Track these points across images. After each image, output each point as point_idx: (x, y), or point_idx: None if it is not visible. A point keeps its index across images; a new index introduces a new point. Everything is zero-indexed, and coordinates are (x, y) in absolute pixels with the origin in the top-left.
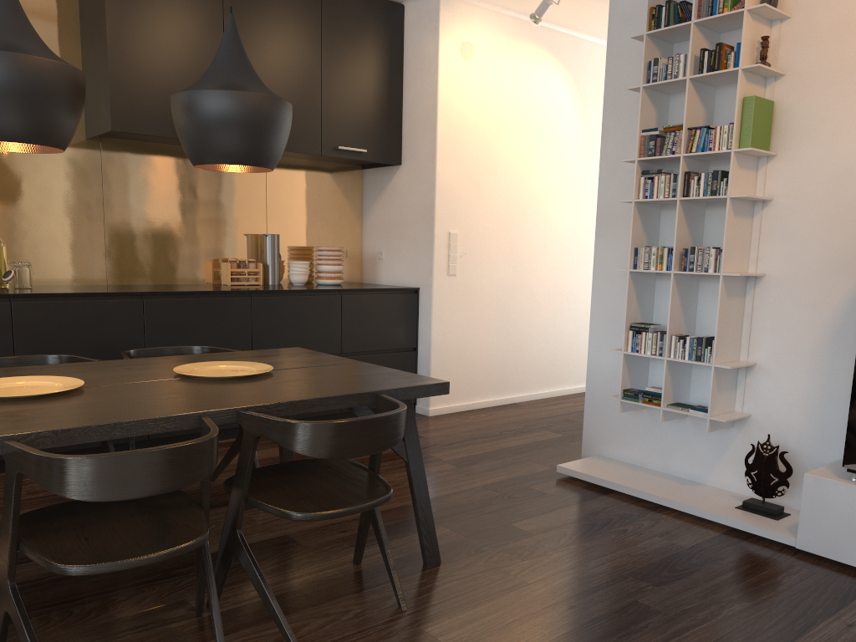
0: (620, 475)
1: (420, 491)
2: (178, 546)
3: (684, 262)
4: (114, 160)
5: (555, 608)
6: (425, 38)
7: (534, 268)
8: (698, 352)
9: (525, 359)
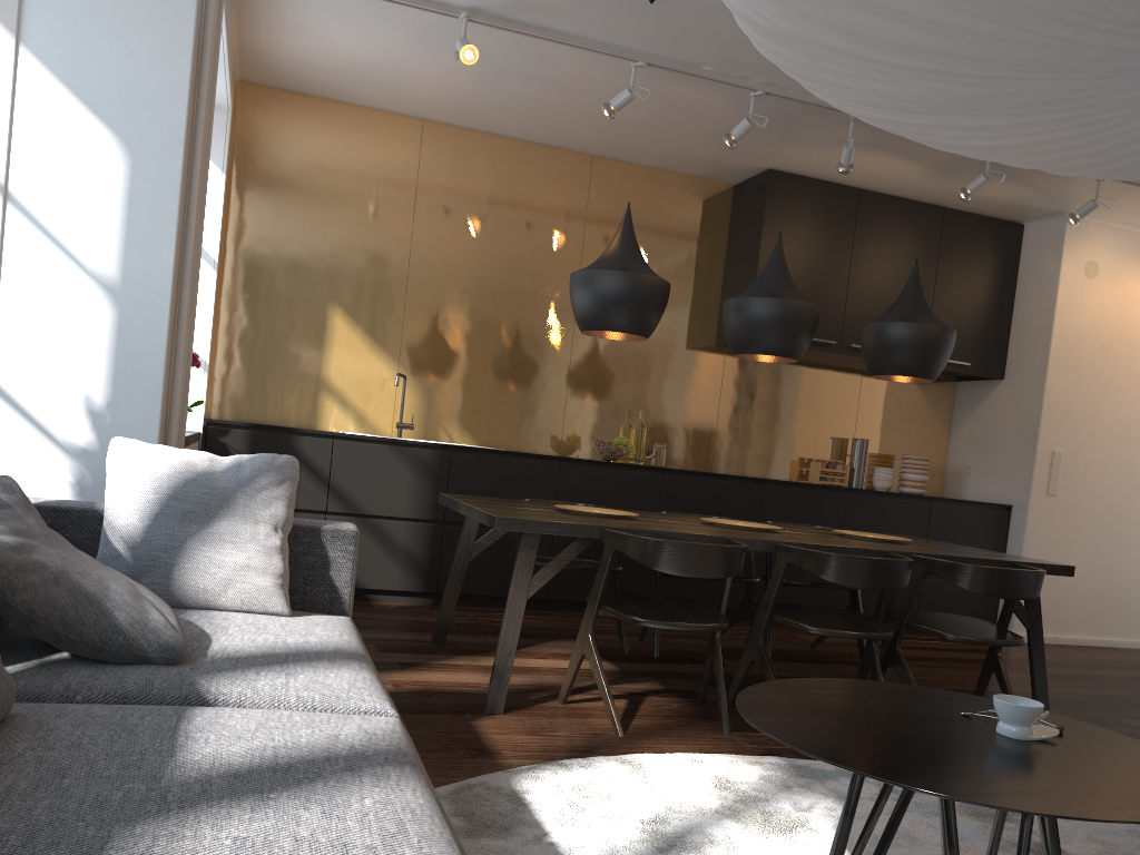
0: None
1: (1037, 658)
2: (877, 632)
3: None
4: (734, 363)
5: None
6: (1045, 258)
7: None
8: None
9: (1129, 600)
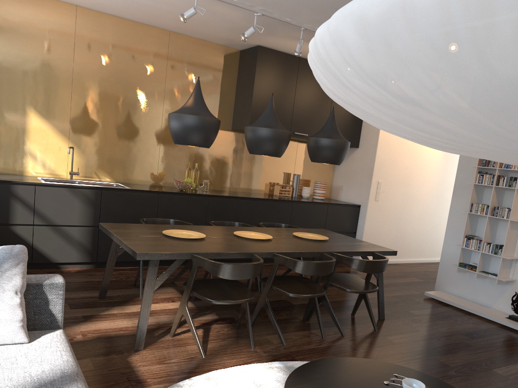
0: (453, 299)
1: (380, 291)
2: (319, 293)
3: (493, 212)
4: (240, 139)
5: (432, 339)
6: None
7: (414, 200)
8: (495, 250)
9: (404, 243)
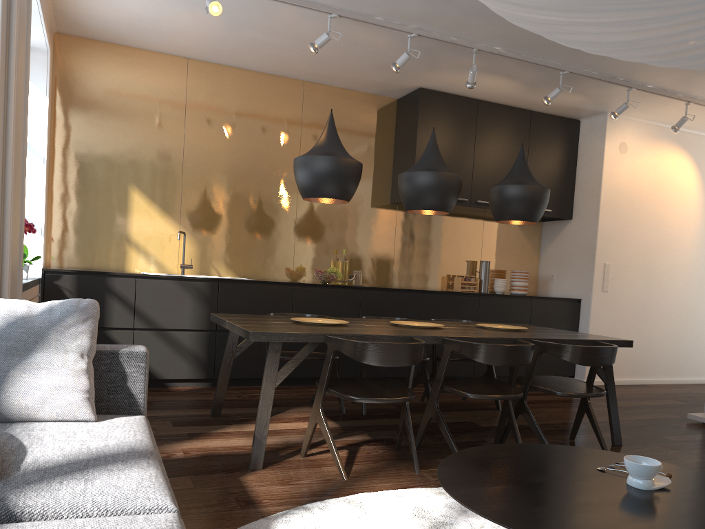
0: None
1: (612, 401)
2: (513, 394)
3: None
4: (403, 215)
5: (700, 469)
6: (595, 141)
7: (663, 290)
8: None
9: (653, 354)
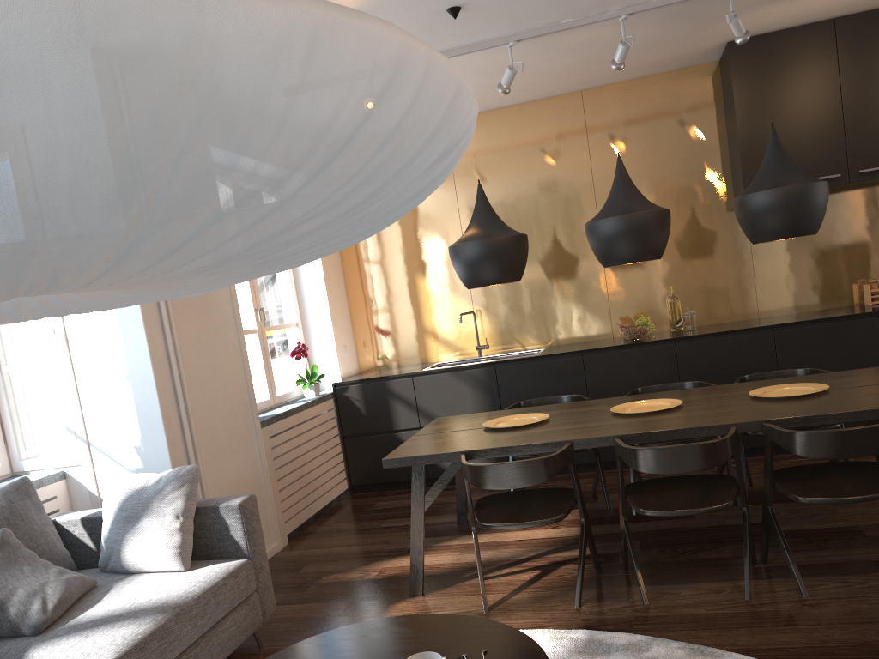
0: None
1: None
2: (706, 507)
3: None
4: None
5: None
6: None
7: None
8: None
9: None
